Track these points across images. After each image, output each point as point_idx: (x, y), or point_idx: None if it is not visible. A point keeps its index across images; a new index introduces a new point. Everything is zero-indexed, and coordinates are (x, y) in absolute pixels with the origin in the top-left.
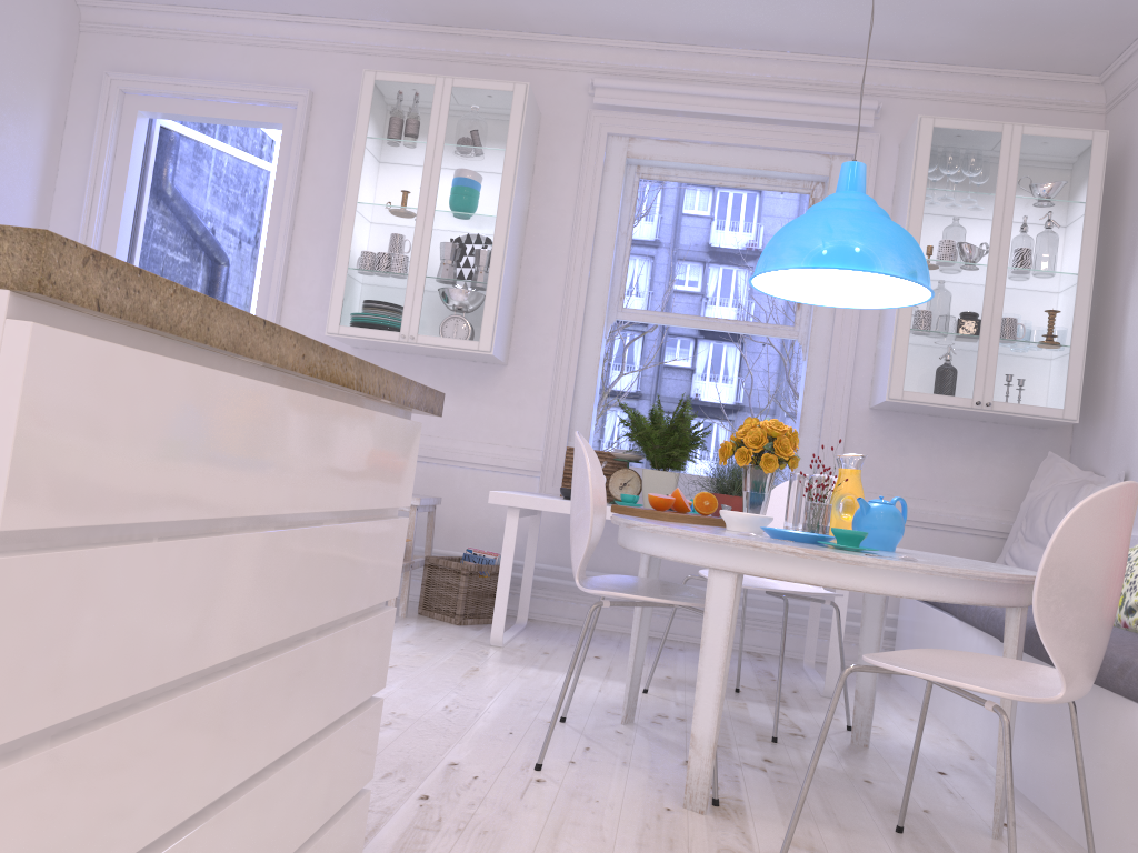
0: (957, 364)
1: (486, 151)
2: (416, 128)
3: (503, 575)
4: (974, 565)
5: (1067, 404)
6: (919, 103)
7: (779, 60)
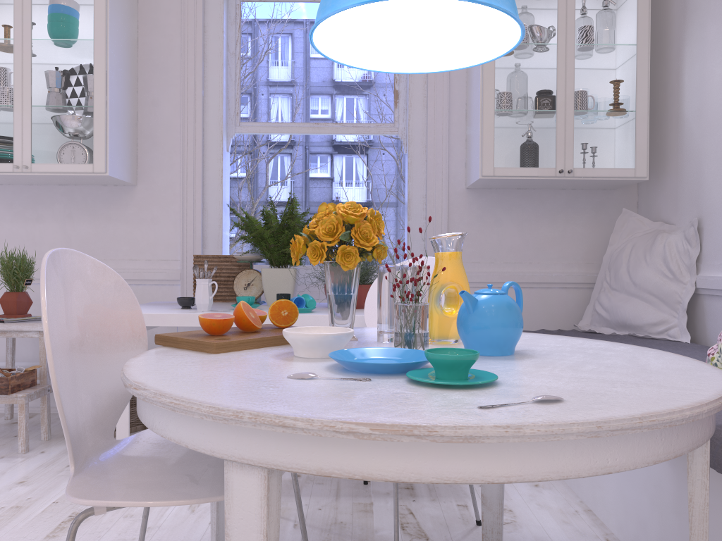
0: (539, 138)
1: None
2: None
3: None
4: (630, 375)
5: (637, 164)
6: None
7: None
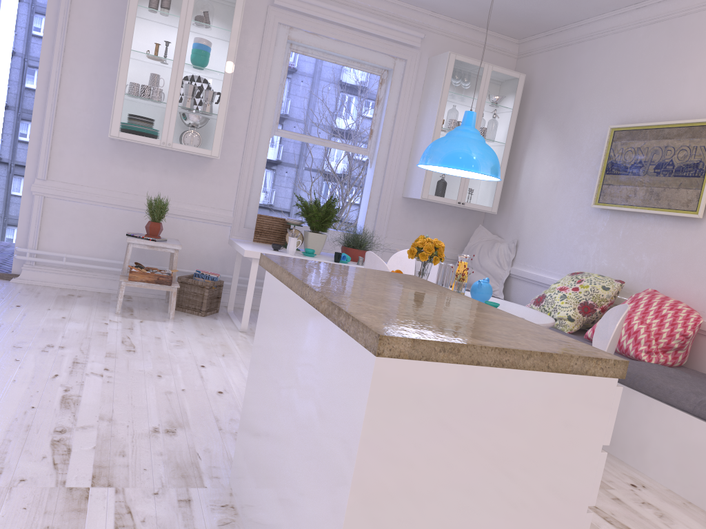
0: (452, 183)
1: (218, 30)
2: (172, 5)
3: (249, 295)
4: (528, 314)
5: (493, 205)
6: (440, 37)
7: None
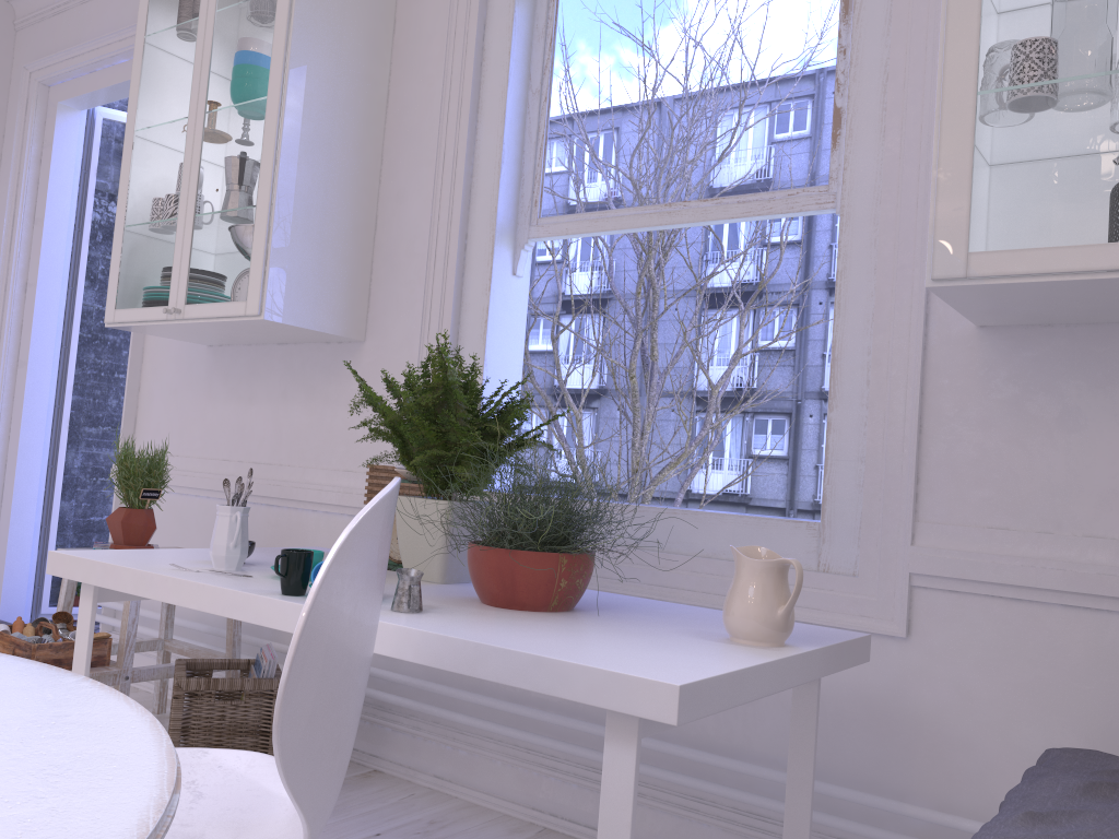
0: None
1: None
2: None
3: None
4: None
5: None
6: None
7: None
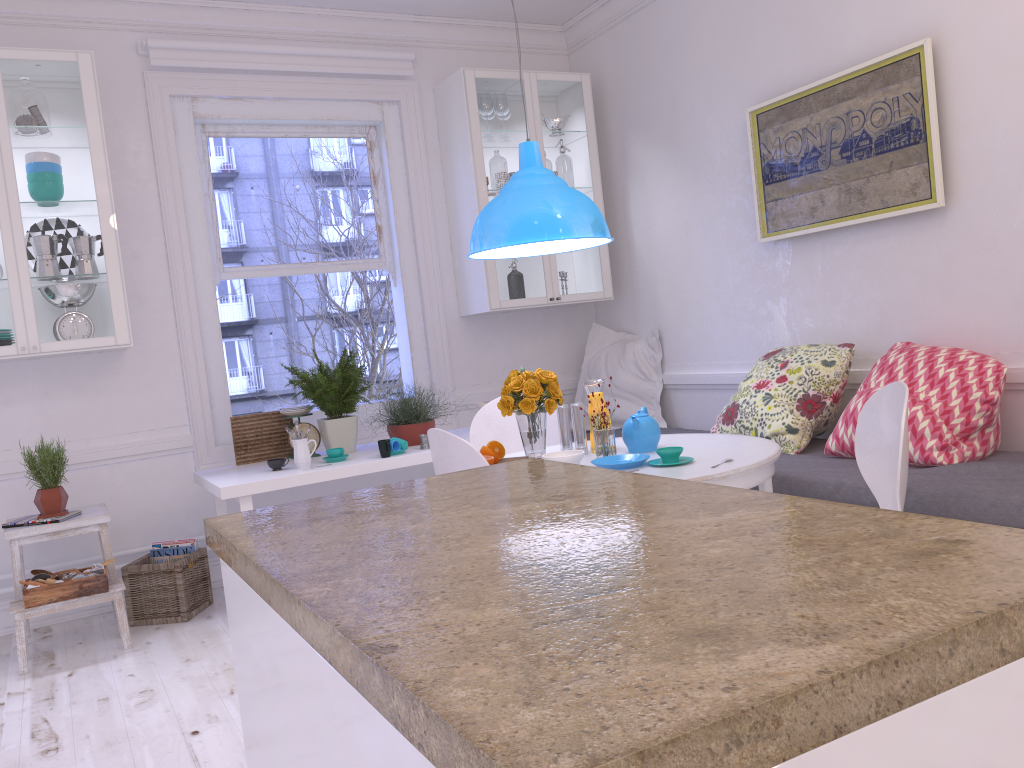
0: (531, 272)
1: (64, 130)
2: None
3: None
4: (732, 446)
5: (605, 287)
6: (440, 52)
7: (320, 16)
